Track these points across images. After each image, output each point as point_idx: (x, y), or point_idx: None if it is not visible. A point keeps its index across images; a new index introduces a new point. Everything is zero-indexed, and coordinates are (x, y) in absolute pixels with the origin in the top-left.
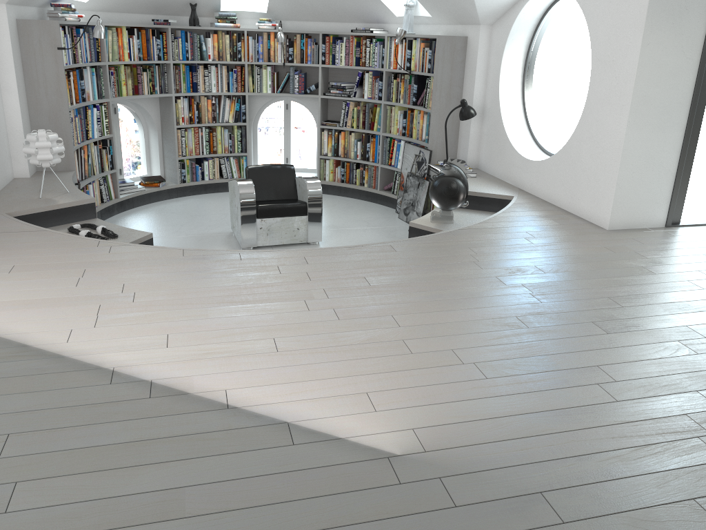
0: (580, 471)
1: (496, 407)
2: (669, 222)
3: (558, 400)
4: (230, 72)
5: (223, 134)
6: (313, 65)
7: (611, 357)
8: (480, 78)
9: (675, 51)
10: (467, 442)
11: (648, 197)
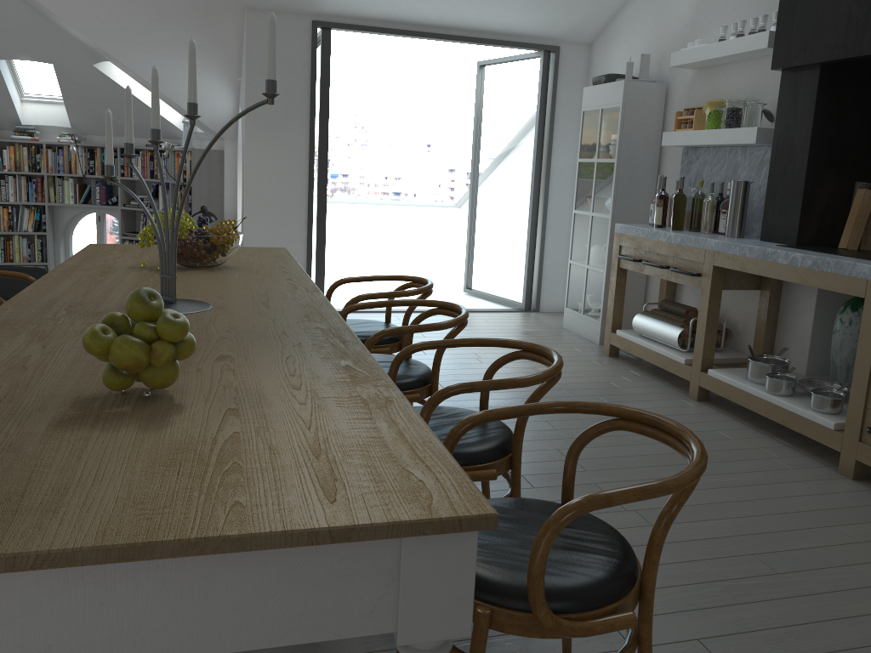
0: None
1: None
2: None
3: None
4: (30, 182)
5: (22, 243)
6: None
7: None
8: (229, 187)
9: (281, 157)
10: None
11: None
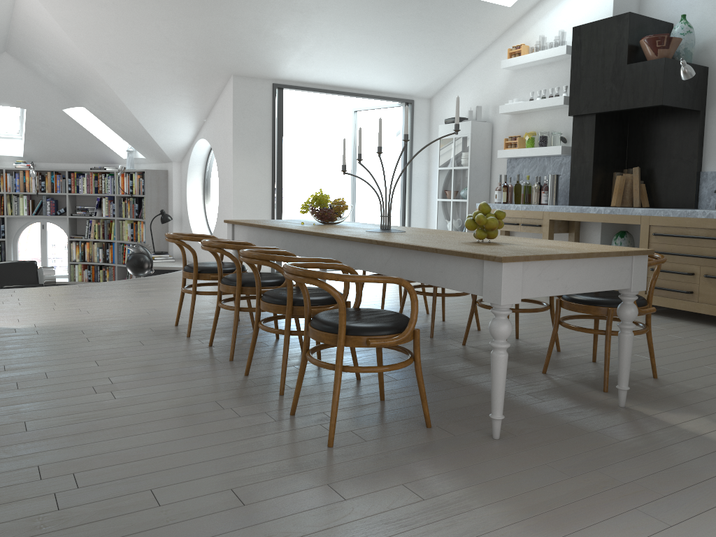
0: (106, 326)
1: (84, 318)
2: (273, 271)
3: (119, 315)
4: None
5: None
6: (61, 194)
7: (165, 306)
8: (176, 196)
9: (255, 171)
10: (59, 324)
11: None
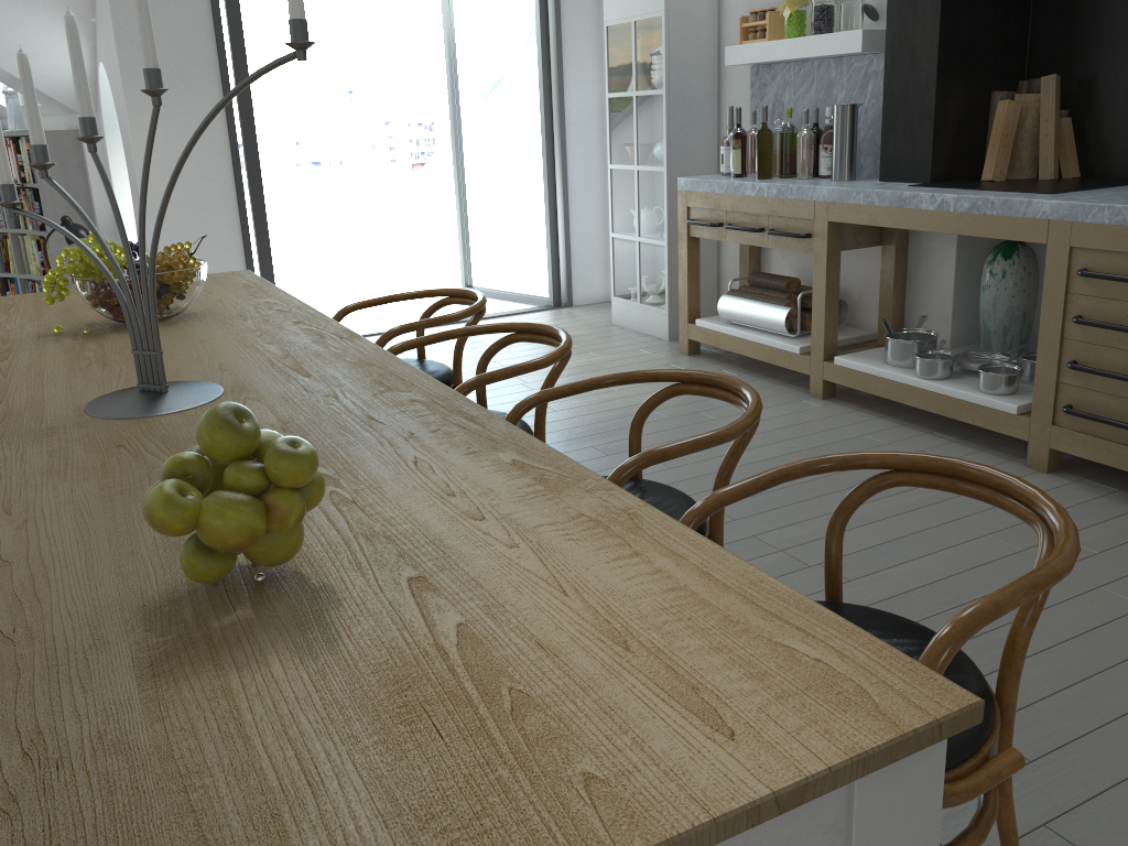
0: None
1: None
2: None
3: None
4: None
5: None
6: None
7: None
8: (99, 184)
9: (186, 132)
10: None
11: None
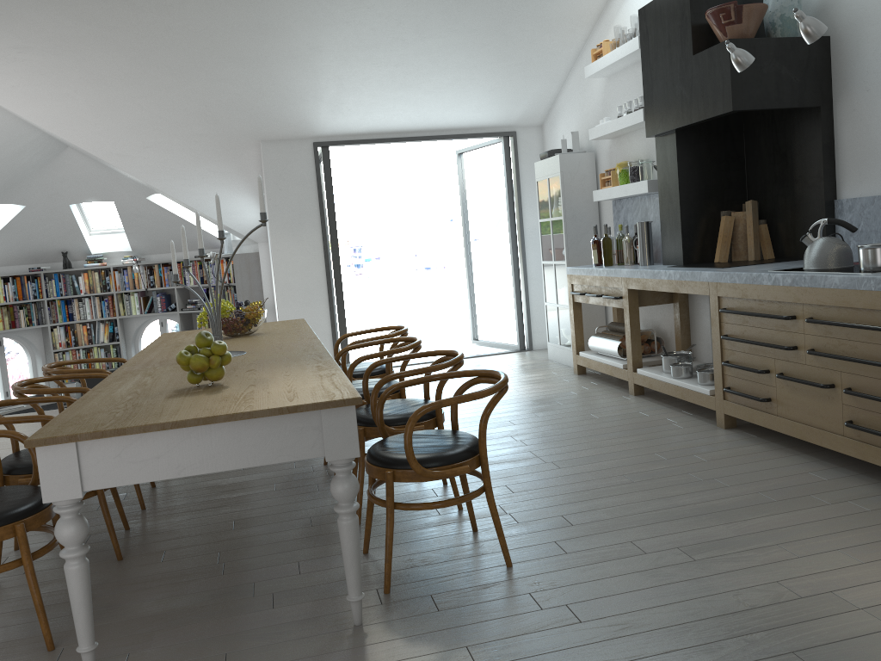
0: None
1: None
2: None
3: None
4: (102, 301)
5: (100, 353)
6: (170, 288)
7: None
8: (266, 282)
9: (301, 251)
10: None
11: None
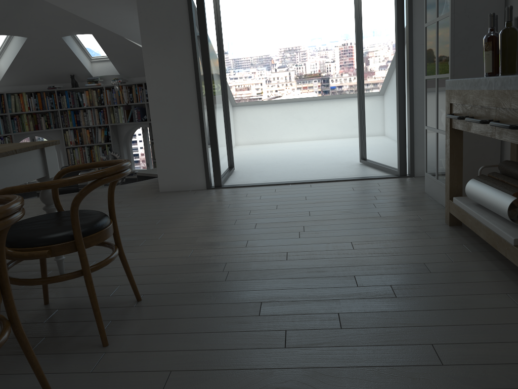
0: None
1: None
2: (208, 185)
3: None
4: (99, 112)
5: (99, 150)
6: (142, 103)
7: None
8: None
9: (172, 66)
10: None
11: (185, 167)
